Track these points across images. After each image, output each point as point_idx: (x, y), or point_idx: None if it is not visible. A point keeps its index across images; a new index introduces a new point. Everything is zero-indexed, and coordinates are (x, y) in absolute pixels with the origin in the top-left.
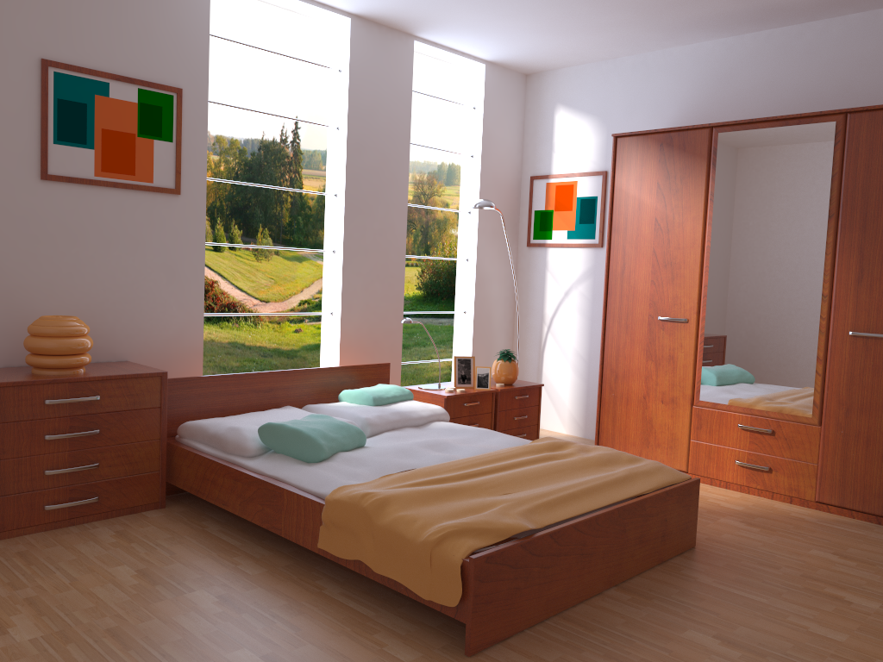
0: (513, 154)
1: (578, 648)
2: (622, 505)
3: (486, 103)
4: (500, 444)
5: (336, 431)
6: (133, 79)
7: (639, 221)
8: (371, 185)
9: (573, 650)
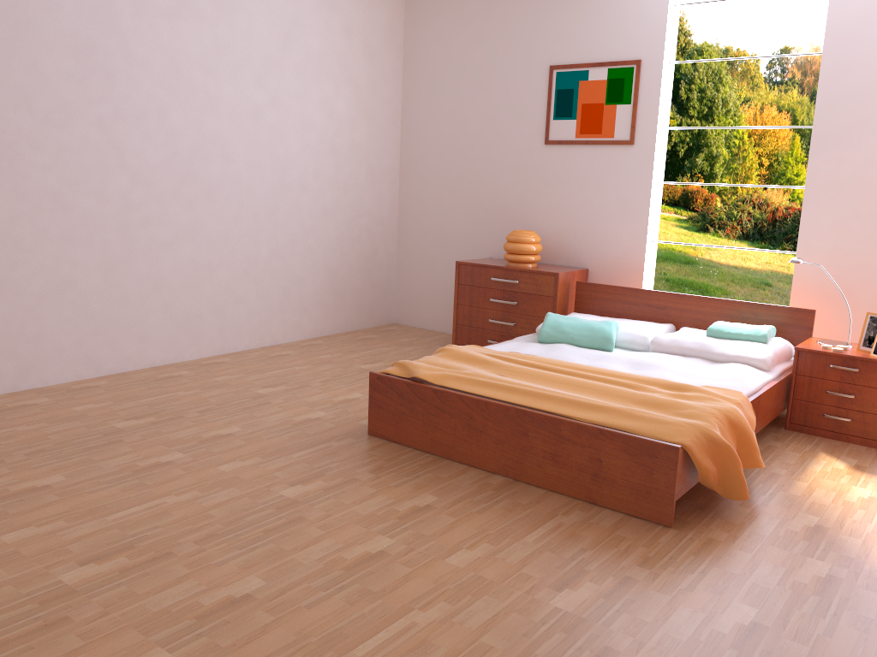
0: None
1: (389, 460)
2: (524, 409)
3: None
4: (692, 383)
5: (579, 329)
6: (603, 63)
7: None
8: (854, 110)
9: (386, 458)
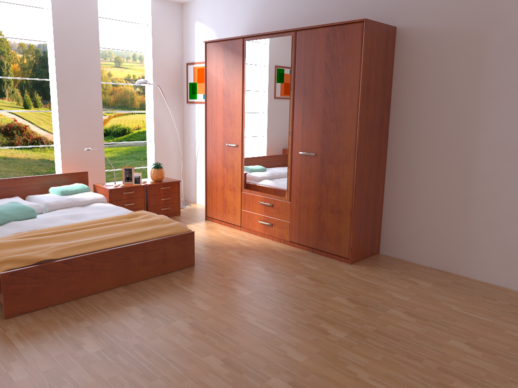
0: (176, 51)
1: (65, 315)
2: (125, 246)
3: (153, 22)
4: (113, 215)
5: (13, 210)
6: None
7: (217, 90)
8: (74, 74)
9: (61, 315)
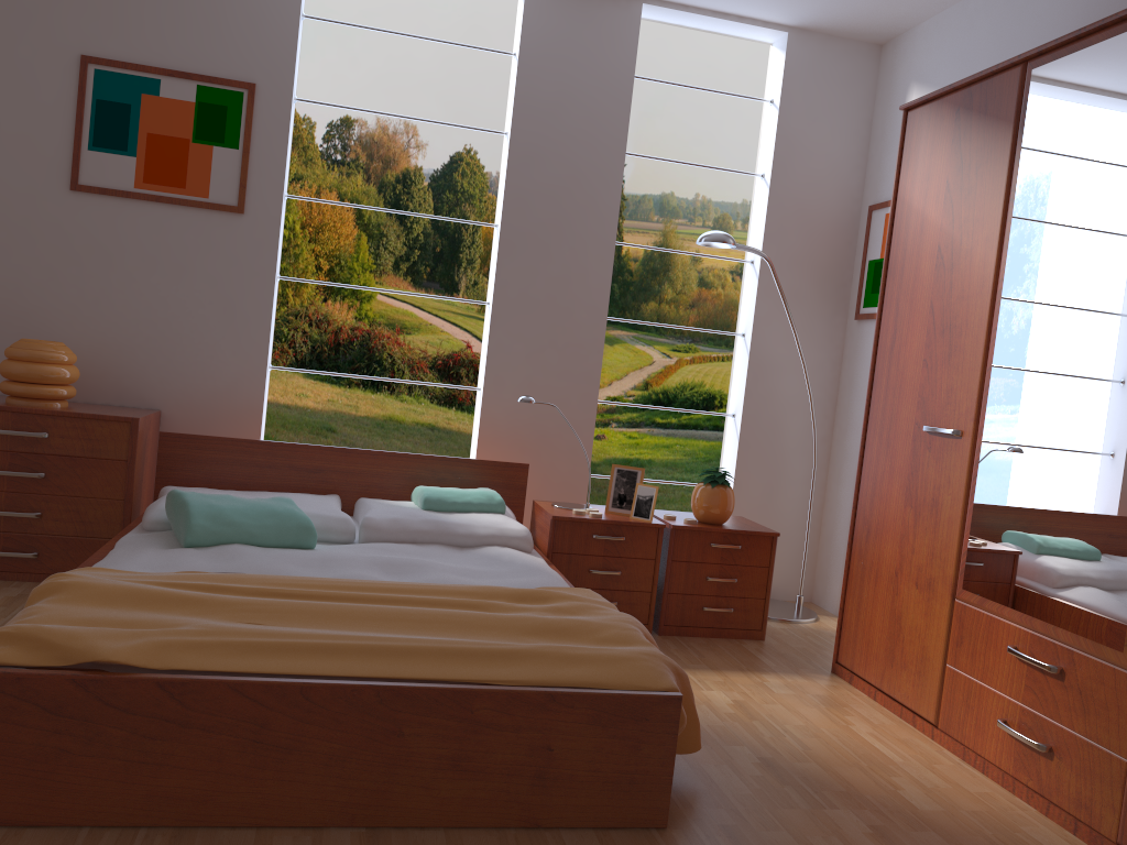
0: (843, 172)
1: None
2: (393, 685)
3: (787, 92)
4: (501, 584)
5: (256, 516)
6: (190, 74)
7: (919, 253)
8: (548, 212)
9: None
